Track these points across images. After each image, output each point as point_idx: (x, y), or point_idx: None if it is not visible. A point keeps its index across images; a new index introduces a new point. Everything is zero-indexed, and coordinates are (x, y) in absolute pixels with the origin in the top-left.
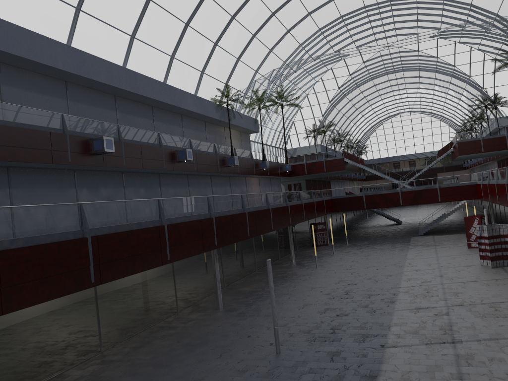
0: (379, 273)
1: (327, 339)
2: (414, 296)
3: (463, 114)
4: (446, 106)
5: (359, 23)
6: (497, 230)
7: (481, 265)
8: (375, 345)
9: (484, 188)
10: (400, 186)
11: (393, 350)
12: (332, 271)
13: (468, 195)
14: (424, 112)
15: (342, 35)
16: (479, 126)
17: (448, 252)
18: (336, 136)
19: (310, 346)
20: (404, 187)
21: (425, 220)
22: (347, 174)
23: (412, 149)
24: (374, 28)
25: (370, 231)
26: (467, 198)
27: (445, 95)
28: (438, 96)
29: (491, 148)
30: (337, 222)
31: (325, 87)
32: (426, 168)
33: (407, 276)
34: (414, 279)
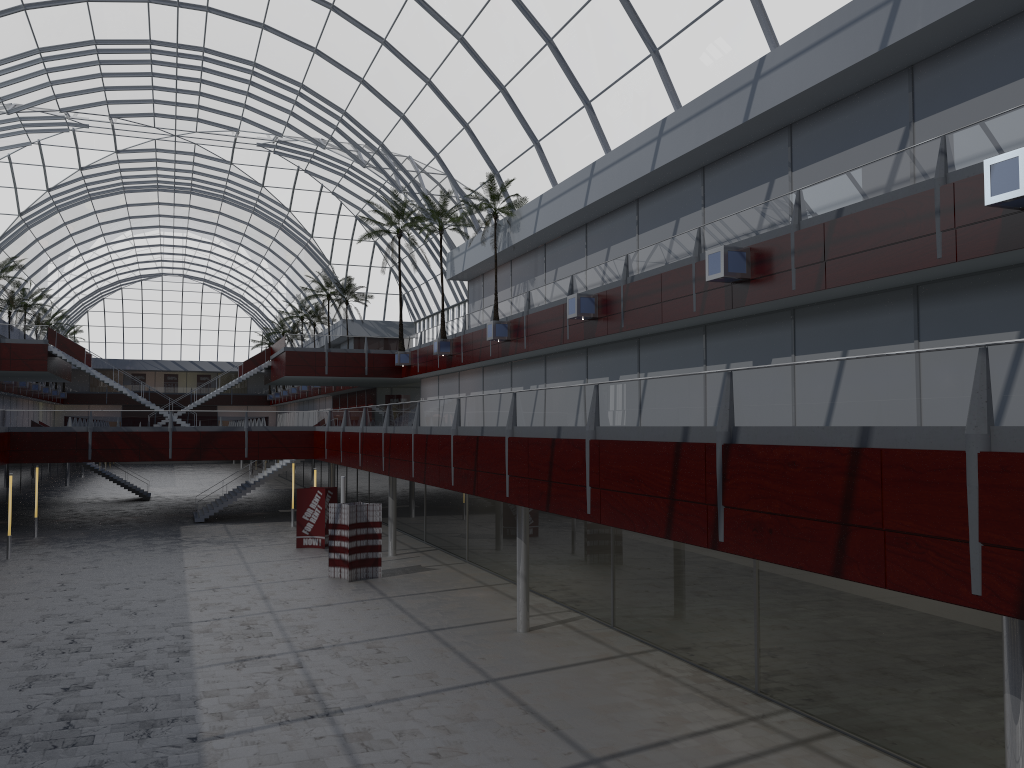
0: (135, 597)
1: (58, 743)
2: (227, 638)
3: (284, 303)
4: (256, 281)
5: (130, 69)
6: (365, 514)
7: (331, 577)
8: (178, 740)
9: (333, 440)
10: (173, 421)
11: (220, 744)
12: (18, 595)
13: (298, 450)
14: (211, 283)
15: (87, 82)
16: (309, 329)
17: (263, 554)
18: (17, 294)
19: (18, 763)
20: (181, 422)
21: (213, 493)
22: (29, 384)
23: (177, 352)
24: (159, 90)
25: (84, 511)
26: (296, 456)
27: (259, 259)
28: (246, 260)
29: (341, 370)
30: (0, 490)
31: (15, 178)
32: (218, 392)
33: (198, 601)
34: (216, 606)
